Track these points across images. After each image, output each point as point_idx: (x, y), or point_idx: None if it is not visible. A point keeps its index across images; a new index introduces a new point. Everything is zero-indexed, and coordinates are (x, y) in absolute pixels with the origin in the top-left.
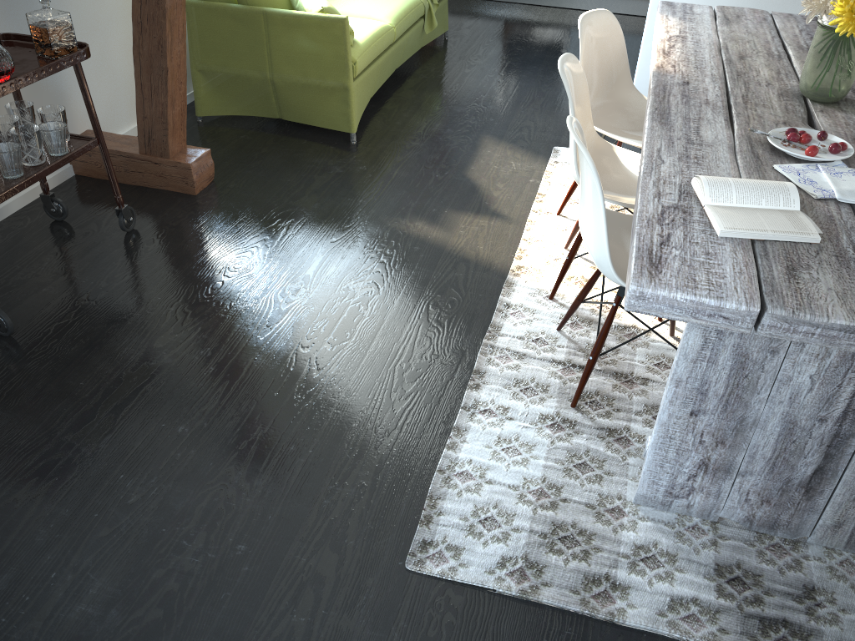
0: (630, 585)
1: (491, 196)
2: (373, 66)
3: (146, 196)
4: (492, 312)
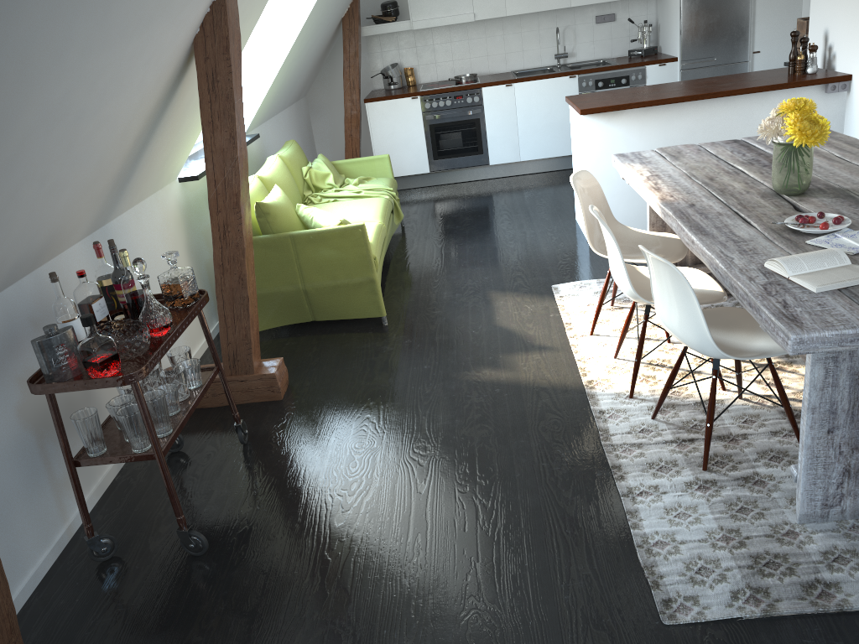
0: (838, 580)
1: (528, 335)
2: (381, 258)
3: (239, 412)
4: (592, 420)
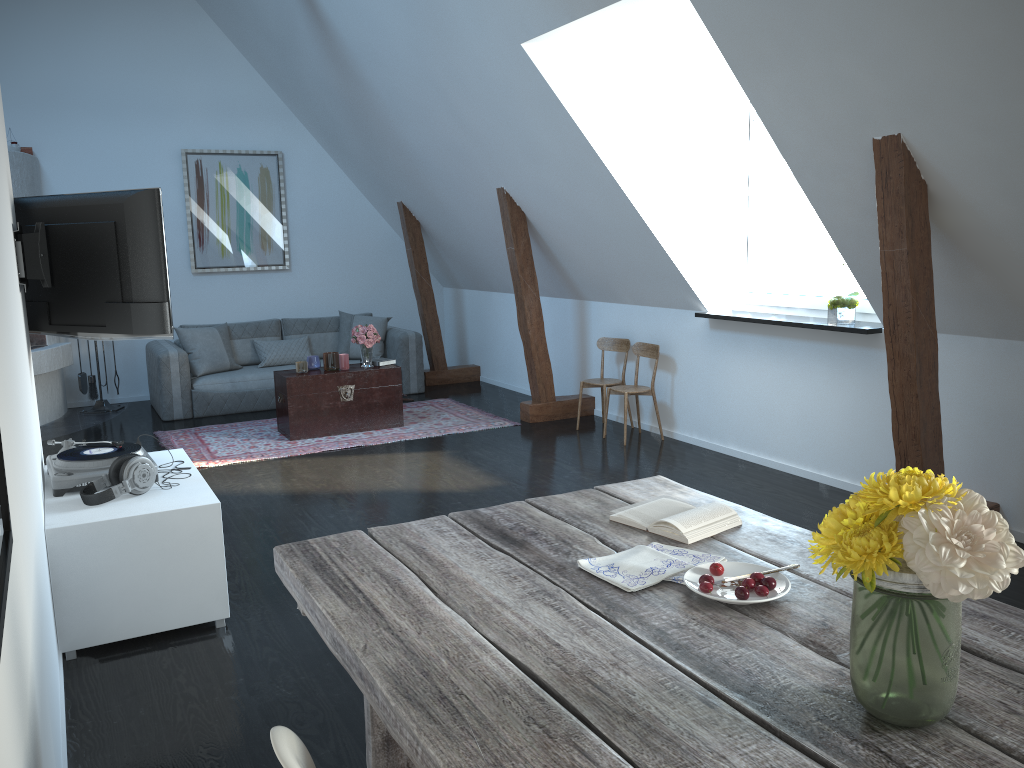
0: None
1: None
2: None
3: None
4: None
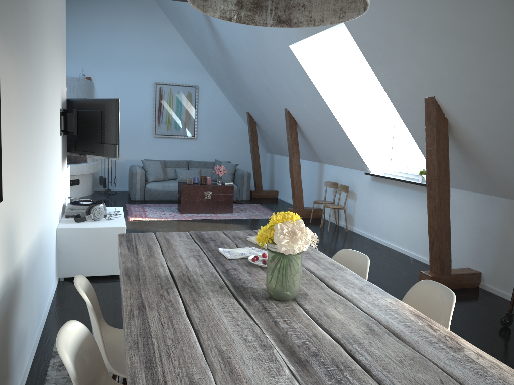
0: None
1: None
2: None
3: None
4: None
